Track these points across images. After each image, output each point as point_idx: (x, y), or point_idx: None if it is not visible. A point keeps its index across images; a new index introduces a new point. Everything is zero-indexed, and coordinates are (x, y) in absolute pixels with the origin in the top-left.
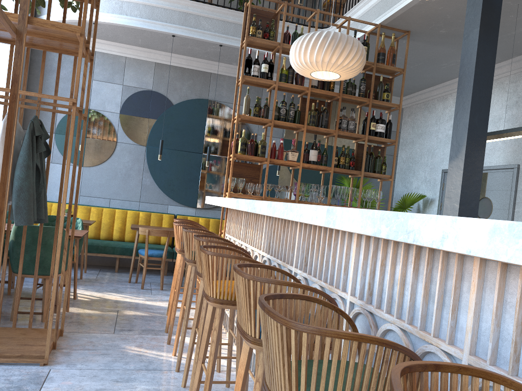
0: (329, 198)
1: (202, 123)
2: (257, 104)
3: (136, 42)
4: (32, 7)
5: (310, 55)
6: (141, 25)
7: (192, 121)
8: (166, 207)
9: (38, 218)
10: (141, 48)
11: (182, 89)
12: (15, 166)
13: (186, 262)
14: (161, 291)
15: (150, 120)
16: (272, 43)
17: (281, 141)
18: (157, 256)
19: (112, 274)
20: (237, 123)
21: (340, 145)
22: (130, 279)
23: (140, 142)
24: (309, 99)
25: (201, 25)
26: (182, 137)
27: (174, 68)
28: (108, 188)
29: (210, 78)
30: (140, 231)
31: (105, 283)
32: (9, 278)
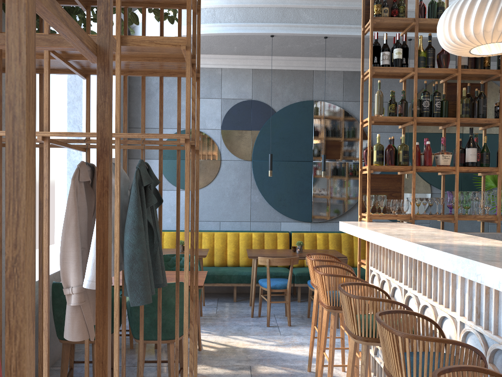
0: (499, 208)
1: (309, 127)
2: (392, 99)
3: (231, 50)
4: (124, 26)
5: (474, 24)
6: (236, 30)
7: (298, 127)
8: (279, 224)
9: (156, 283)
10: (237, 56)
11: (284, 94)
12: (123, 224)
13: (352, 339)
14: (290, 328)
15: (252, 132)
16: (404, 20)
17: (427, 142)
18: (280, 288)
19: (231, 305)
20: (371, 127)
21: (473, 131)
22: (252, 313)
23: (245, 157)
24: (460, 83)
25: (301, 18)
26: (289, 146)
27: (273, 72)
28: (217, 210)
29: (312, 77)
30: (259, 261)
31: (227, 320)
32: (130, 330)
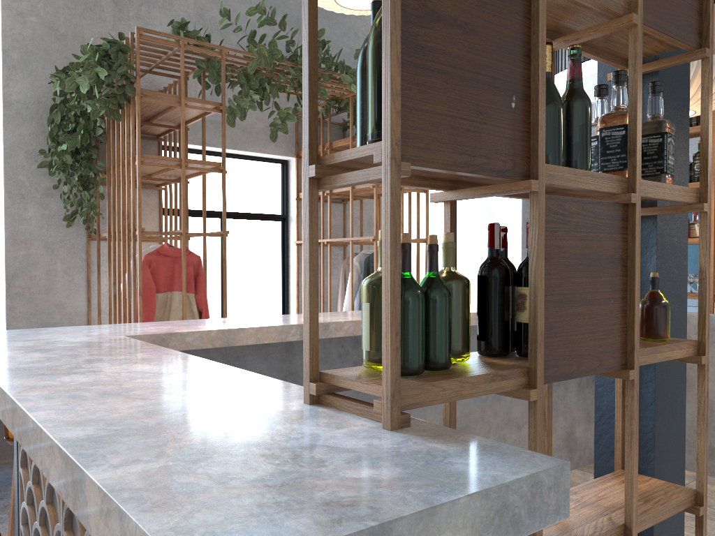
0: None
1: None
2: None
3: None
4: None
5: None
6: None
7: None
8: None
9: None
10: None
11: None
12: None
13: None
14: None
15: None
16: None
17: None
18: None
19: None
20: None
21: None
22: None
23: None
24: (713, 140)
25: None
26: None
27: None
28: None
29: None
30: None
31: None
32: None
